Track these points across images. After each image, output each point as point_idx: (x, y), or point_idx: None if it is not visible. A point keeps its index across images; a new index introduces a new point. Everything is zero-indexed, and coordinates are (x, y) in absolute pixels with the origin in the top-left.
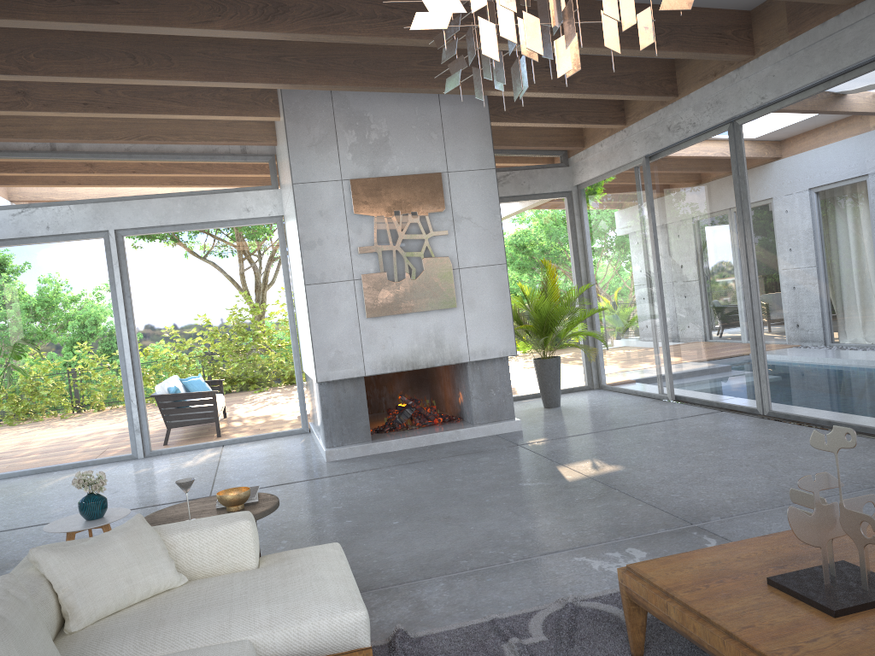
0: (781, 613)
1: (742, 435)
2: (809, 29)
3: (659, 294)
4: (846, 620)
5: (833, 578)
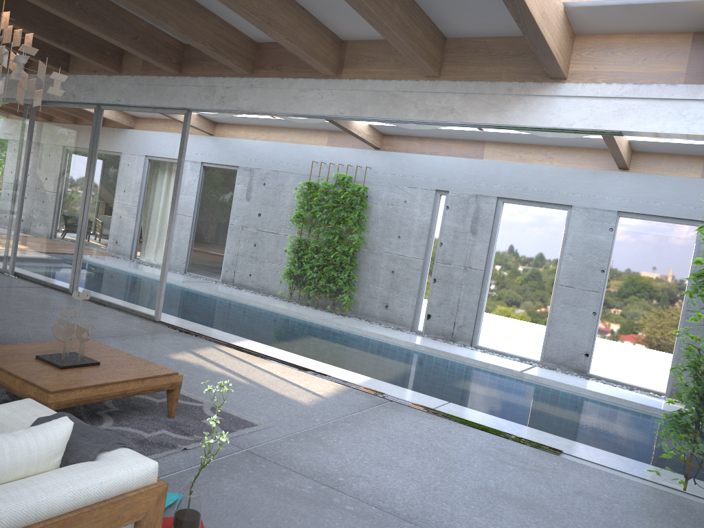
0: (37, 367)
1: (54, 303)
2: (152, 75)
3: (21, 199)
4: (65, 370)
5: (67, 357)
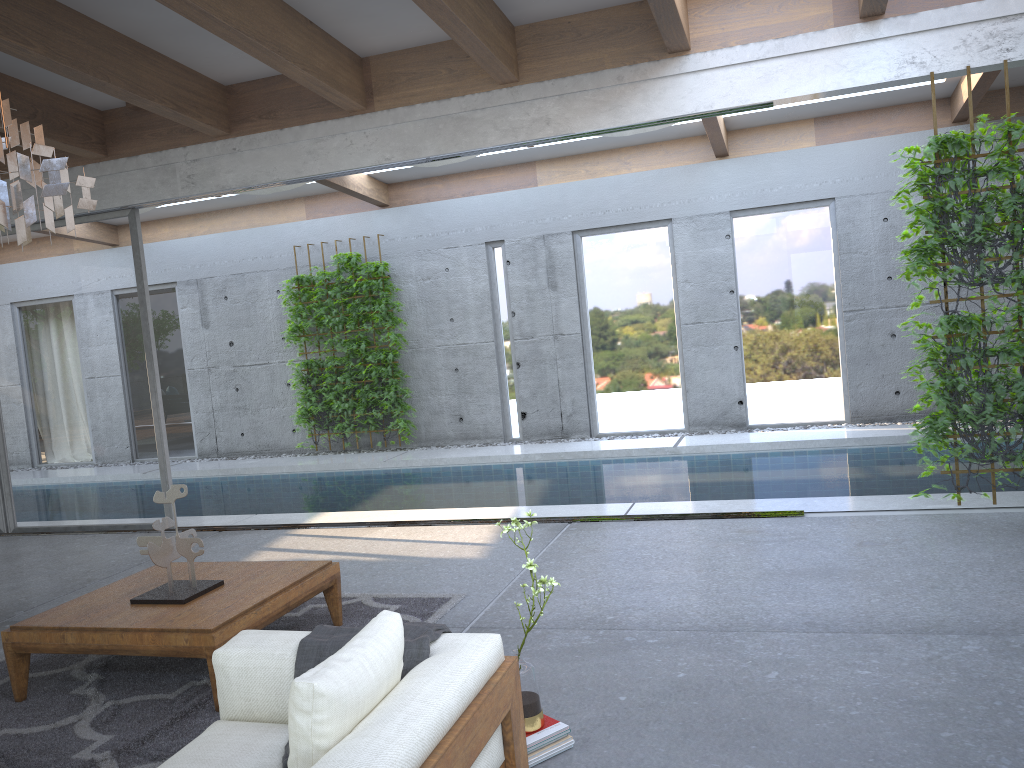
0: (151, 612)
1: None
2: None
3: None
4: (191, 603)
5: (173, 588)
